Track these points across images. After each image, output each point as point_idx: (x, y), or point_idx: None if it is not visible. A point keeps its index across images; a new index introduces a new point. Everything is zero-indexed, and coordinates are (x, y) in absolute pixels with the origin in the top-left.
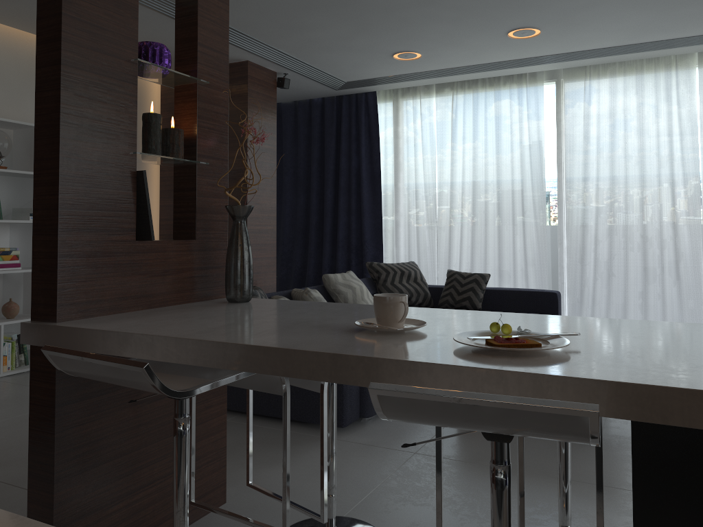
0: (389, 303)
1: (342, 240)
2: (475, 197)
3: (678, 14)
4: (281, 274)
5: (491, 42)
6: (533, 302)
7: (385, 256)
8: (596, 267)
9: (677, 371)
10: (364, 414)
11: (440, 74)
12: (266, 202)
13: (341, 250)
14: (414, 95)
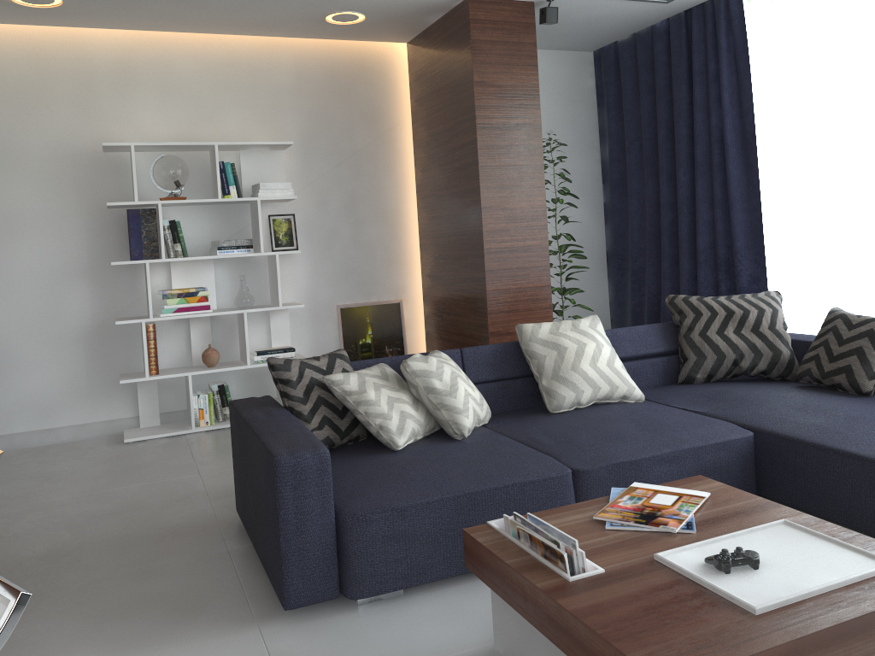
0: None
1: (704, 251)
2: None
3: None
4: (632, 303)
5: None
6: None
7: (773, 277)
8: None
9: None
10: (346, 592)
11: None
12: (522, 204)
13: (703, 266)
14: None
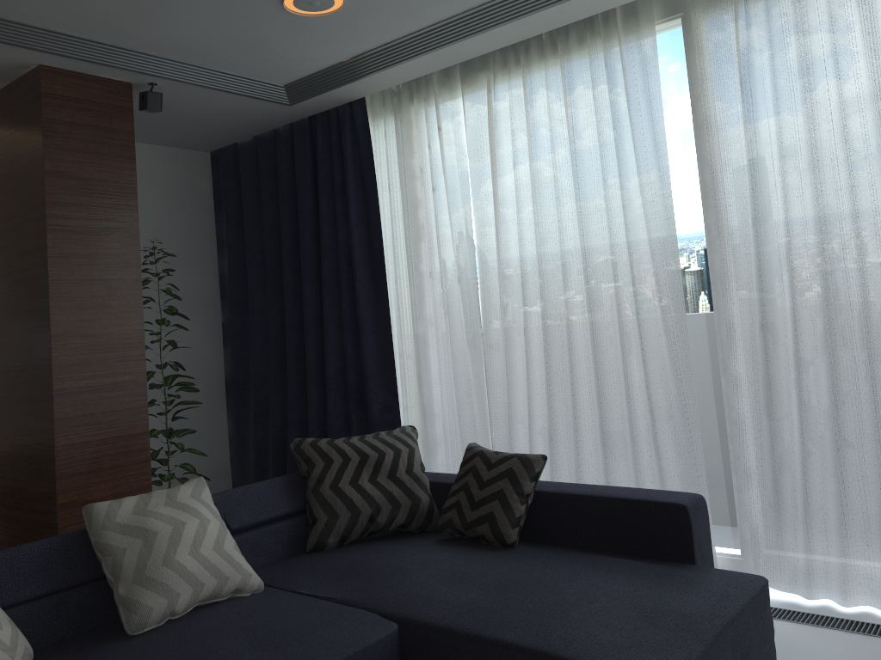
0: None
1: (333, 377)
2: (543, 280)
3: None
4: (255, 439)
5: None
6: (636, 525)
7: (405, 405)
8: (804, 426)
9: None
10: None
11: (436, 40)
12: (111, 329)
13: (333, 395)
14: (425, 95)
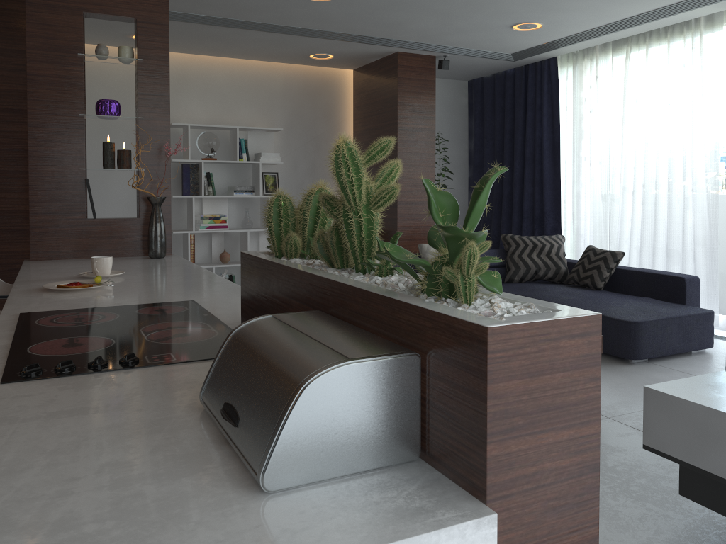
0: (91, 261)
1: (527, 211)
2: (645, 166)
3: None
4: None
5: (592, 2)
6: (661, 286)
7: (564, 229)
8: None
9: (47, 303)
10: None
11: (594, 34)
12: (421, 176)
13: (526, 220)
14: (591, 57)
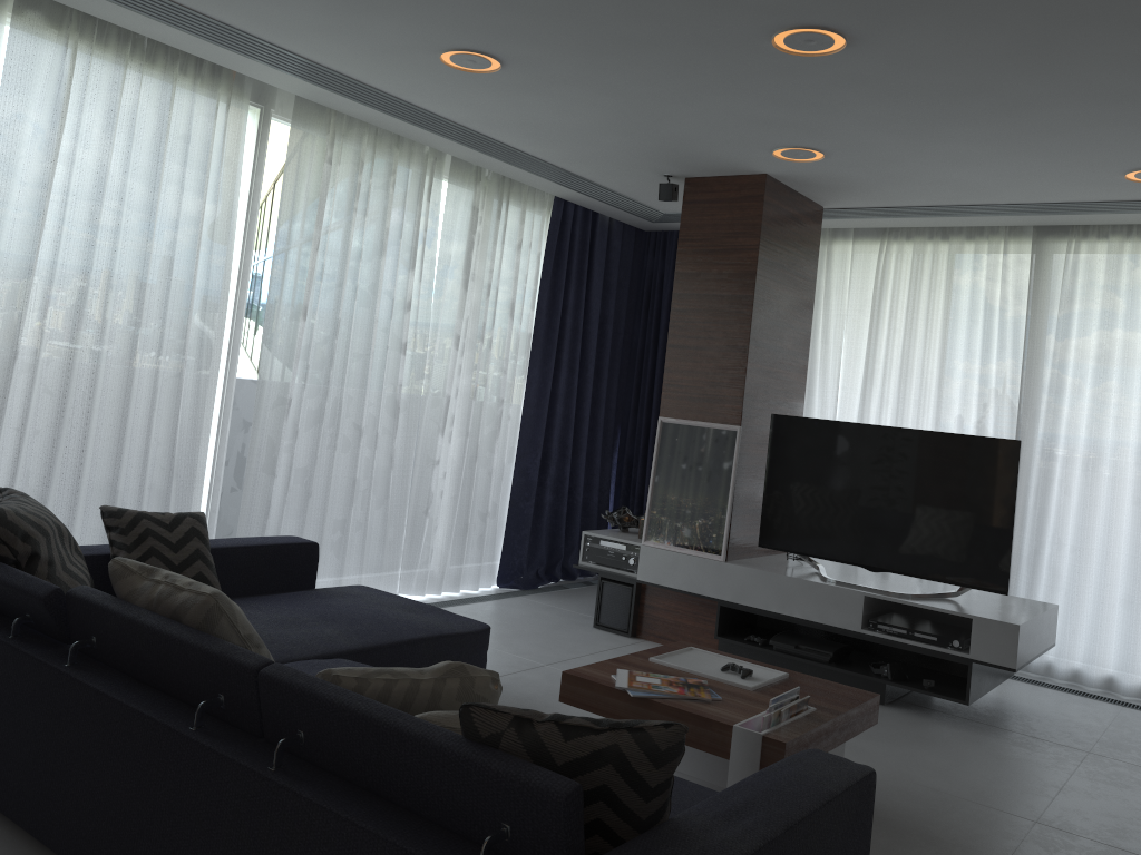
0: None
1: None
2: (84, 313)
3: (599, 136)
4: None
5: (397, 38)
6: (280, 566)
7: None
8: (290, 481)
9: None
10: None
11: None
12: None
13: None
14: None
